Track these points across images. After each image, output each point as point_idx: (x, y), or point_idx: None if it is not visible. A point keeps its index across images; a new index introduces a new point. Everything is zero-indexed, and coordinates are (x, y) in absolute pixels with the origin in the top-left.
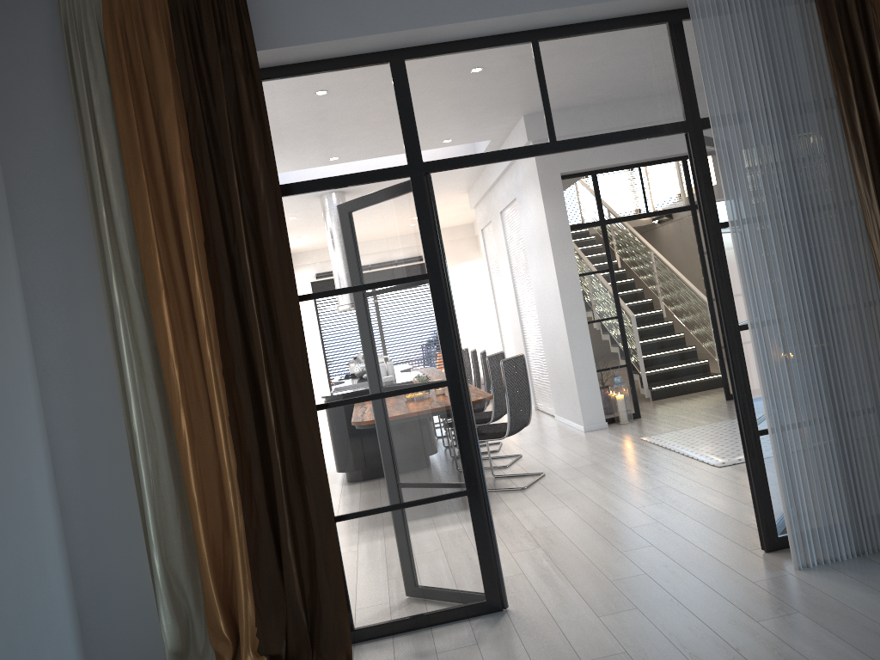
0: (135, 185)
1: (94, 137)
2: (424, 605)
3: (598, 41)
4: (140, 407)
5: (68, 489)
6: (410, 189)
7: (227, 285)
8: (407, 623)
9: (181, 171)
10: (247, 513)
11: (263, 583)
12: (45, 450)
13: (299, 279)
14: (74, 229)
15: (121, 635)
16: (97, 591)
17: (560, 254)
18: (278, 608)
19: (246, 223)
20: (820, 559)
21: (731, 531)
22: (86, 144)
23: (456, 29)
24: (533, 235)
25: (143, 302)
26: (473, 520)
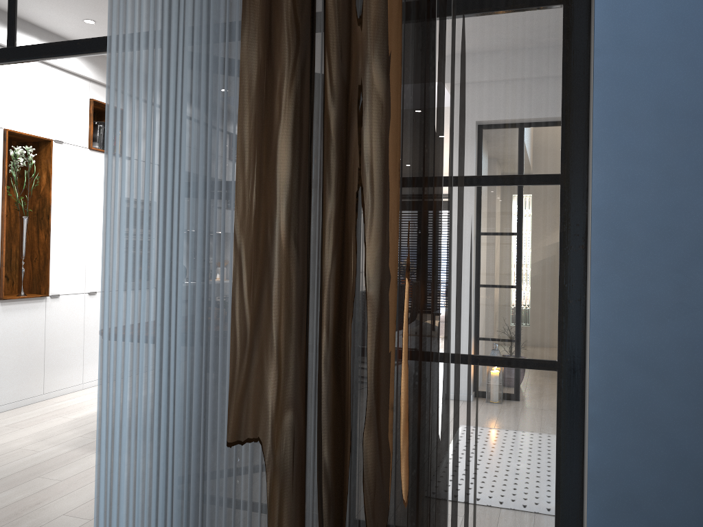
0: None
1: None
2: None
3: None
4: None
5: None
6: None
7: None
8: None
9: None
10: None
11: None
12: None
13: None
14: None
15: None
16: None
17: None
18: None
19: None
20: None
21: None
22: None
23: None
24: None
25: None
26: None
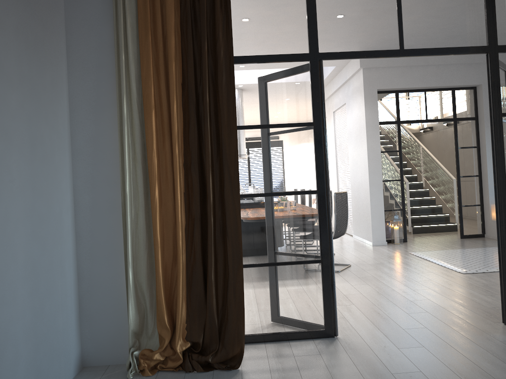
0: (144, 42)
1: (123, 10)
2: (286, 327)
3: None
4: (131, 179)
5: (81, 224)
6: (308, 68)
7: (193, 111)
8: (274, 336)
9: (173, 37)
10: (188, 253)
11: (193, 297)
12: (71, 198)
13: None
14: (103, 66)
15: (103, 317)
16: (91, 288)
17: (371, 138)
18: (201, 314)
19: (209, 74)
20: None
21: (479, 310)
22: (117, 15)
23: None
24: (354, 125)
25: (140, 116)
26: (322, 278)
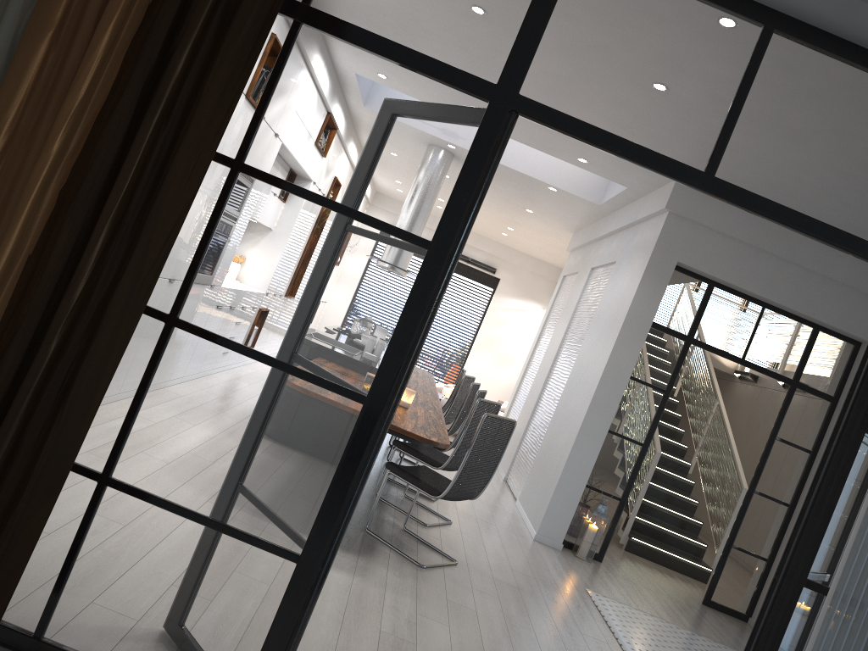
0: None
1: None
2: None
3: (856, 80)
4: None
5: None
6: (479, 119)
7: (138, 77)
8: None
9: None
10: None
11: None
12: None
13: (261, 145)
14: None
15: None
16: None
17: (624, 344)
18: None
19: (218, 10)
20: None
21: None
22: None
23: None
24: (609, 307)
25: (20, 34)
26: (283, 601)
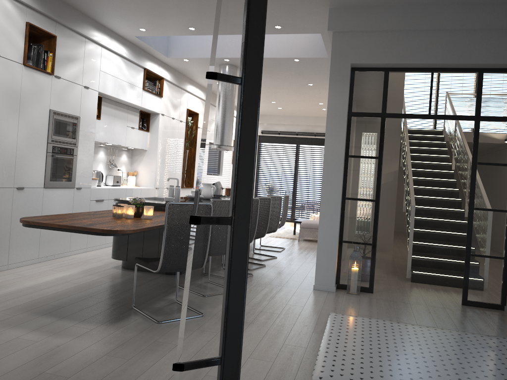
0: None
1: None
2: None
3: None
4: None
5: None
6: None
7: None
8: None
9: None
10: None
11: None
12: None
13: None
14: None
15: None
16: None
17: (332, 134)
18: None
19: None
20: None
21: None
22: None
23: None
24: None
25: None
26: None
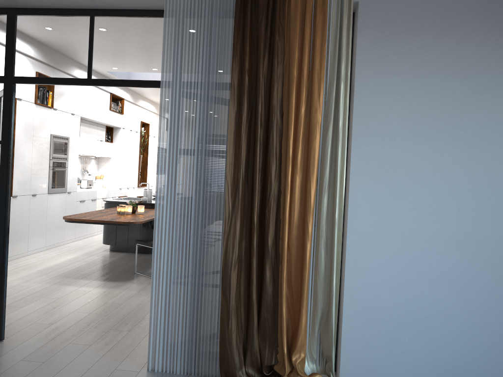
0: None
1: None
2: None
3: (130, 22)
4: None
5: None
6: (3, 90)
7: None
8: None
9: None
10: None
11: None
12: None
13: None
14: None
15: None
16: None
17: None
18: None
19: None
20: (163, 369)
21: None
22: None
23: (35, 1)
24: None
25: None
26: None
